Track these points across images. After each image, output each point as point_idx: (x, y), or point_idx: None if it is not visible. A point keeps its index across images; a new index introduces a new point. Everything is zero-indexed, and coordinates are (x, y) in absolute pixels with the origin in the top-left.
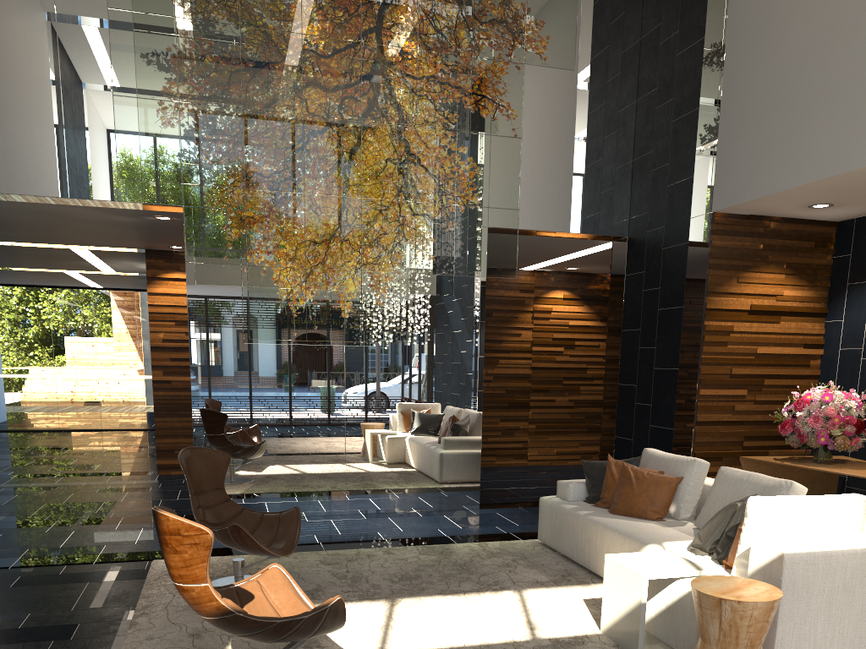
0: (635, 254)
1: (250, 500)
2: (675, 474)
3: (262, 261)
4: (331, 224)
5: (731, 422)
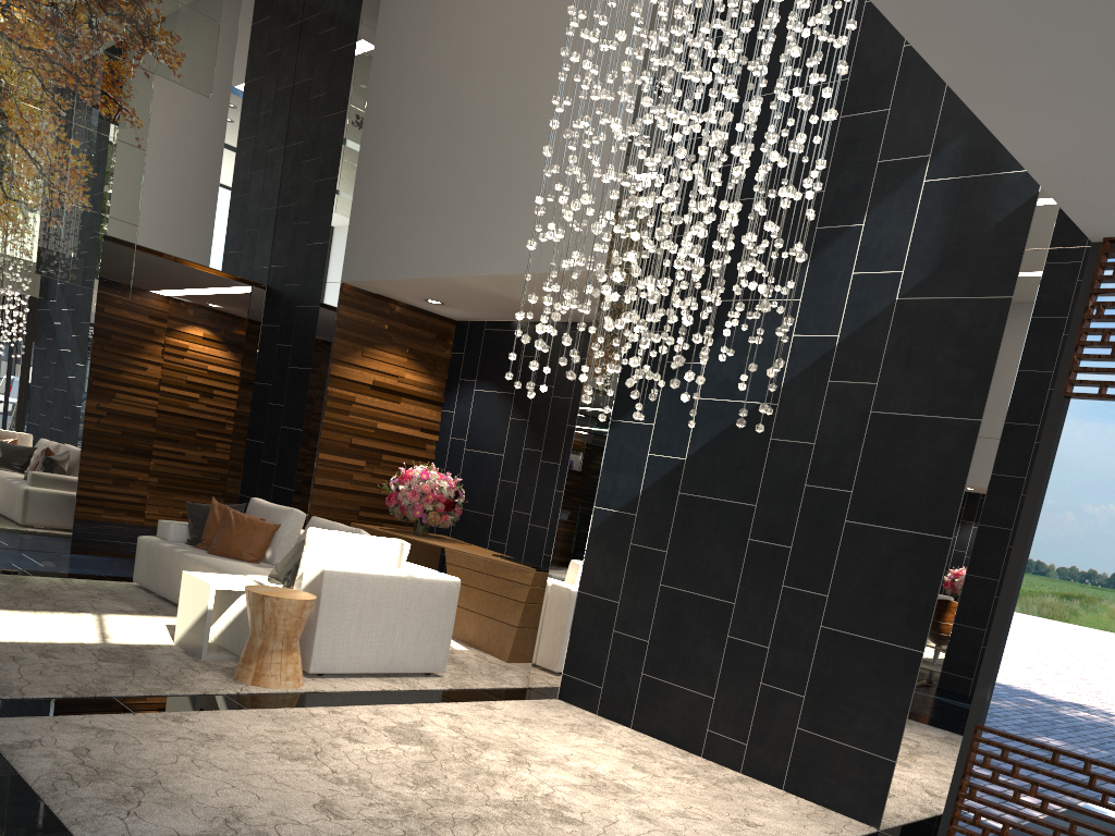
0: (273, 306)
1: None
2: (274, 522)
3: None
4: None
5: (349, 491)
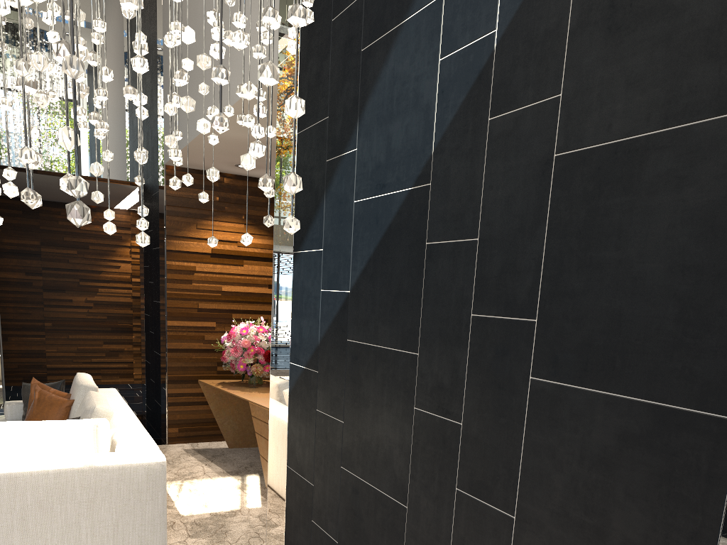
0: (145, 199)
1: None
2: (73, 397)
3: None
4: None
5: (204, 350)
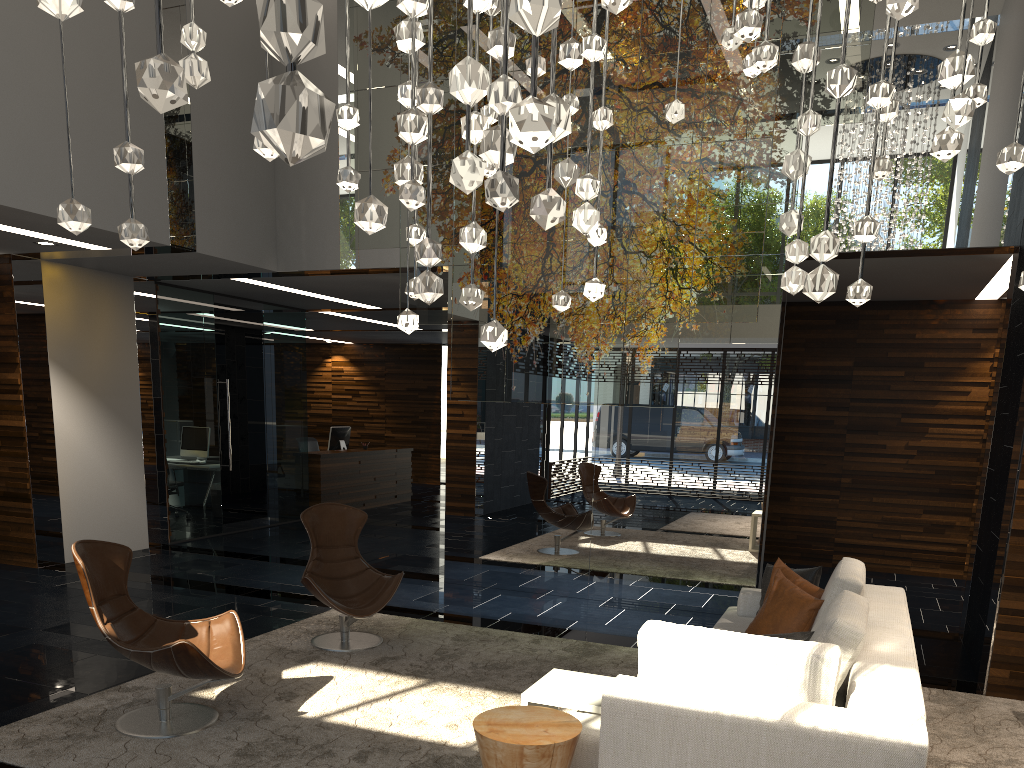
0: (1019, 272)
1: (492, 569)
2: (823, 595)
3: (465, 319)
4: (533, 273)
5: None
